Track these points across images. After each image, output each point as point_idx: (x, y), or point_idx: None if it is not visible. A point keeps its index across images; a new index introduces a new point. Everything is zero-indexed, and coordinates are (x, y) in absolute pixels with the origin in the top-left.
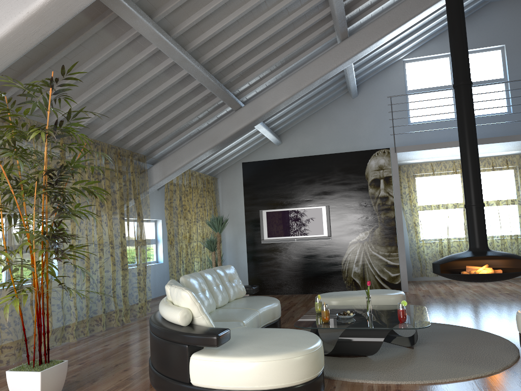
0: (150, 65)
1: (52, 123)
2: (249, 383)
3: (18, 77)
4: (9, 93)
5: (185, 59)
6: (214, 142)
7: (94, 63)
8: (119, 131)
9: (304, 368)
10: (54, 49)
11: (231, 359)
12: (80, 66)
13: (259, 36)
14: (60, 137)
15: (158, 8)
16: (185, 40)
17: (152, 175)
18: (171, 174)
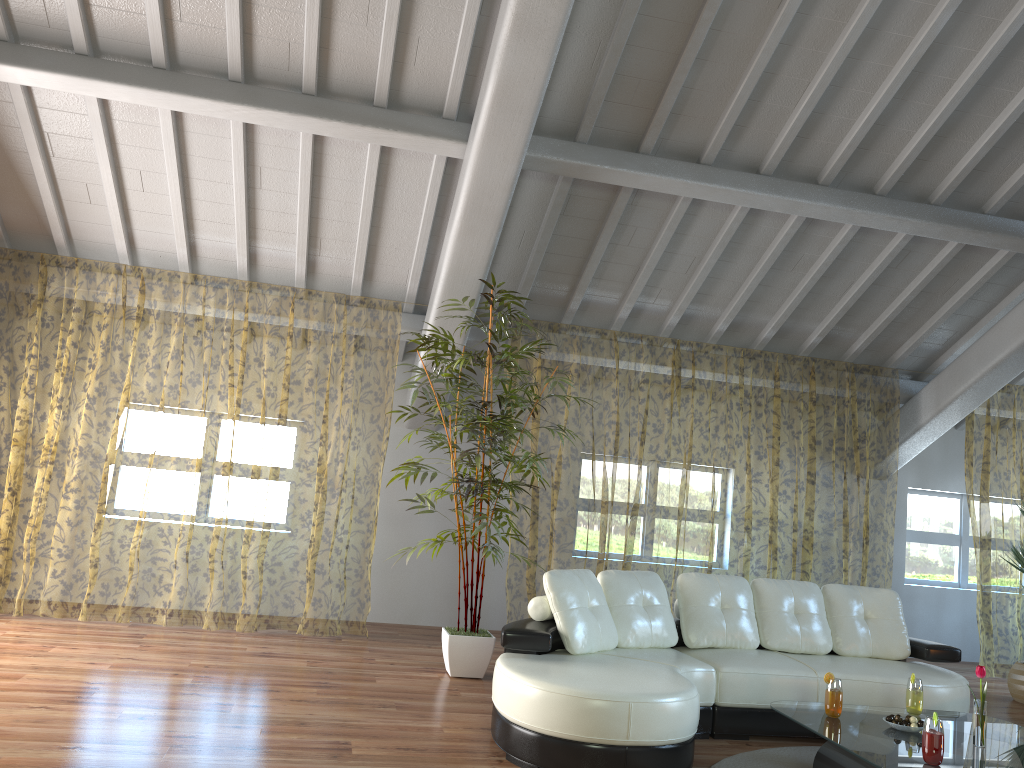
0: (771, 221)
1: (666, 332)
2: (500, 704)
3: (576, 281)
4: (574, 302)
5: (795, 202)
6: (1021, 334)
7: (659, 244)
8: (810, 330)
9: (555, 713)
10: (595, 239)
11: (500, 666)
12: (648, 250)
13: (1007, 102)
14: (502, 361)
15: (705, 143)
16: (809, 167)
17: (920, 406)
18: (949, 404)
